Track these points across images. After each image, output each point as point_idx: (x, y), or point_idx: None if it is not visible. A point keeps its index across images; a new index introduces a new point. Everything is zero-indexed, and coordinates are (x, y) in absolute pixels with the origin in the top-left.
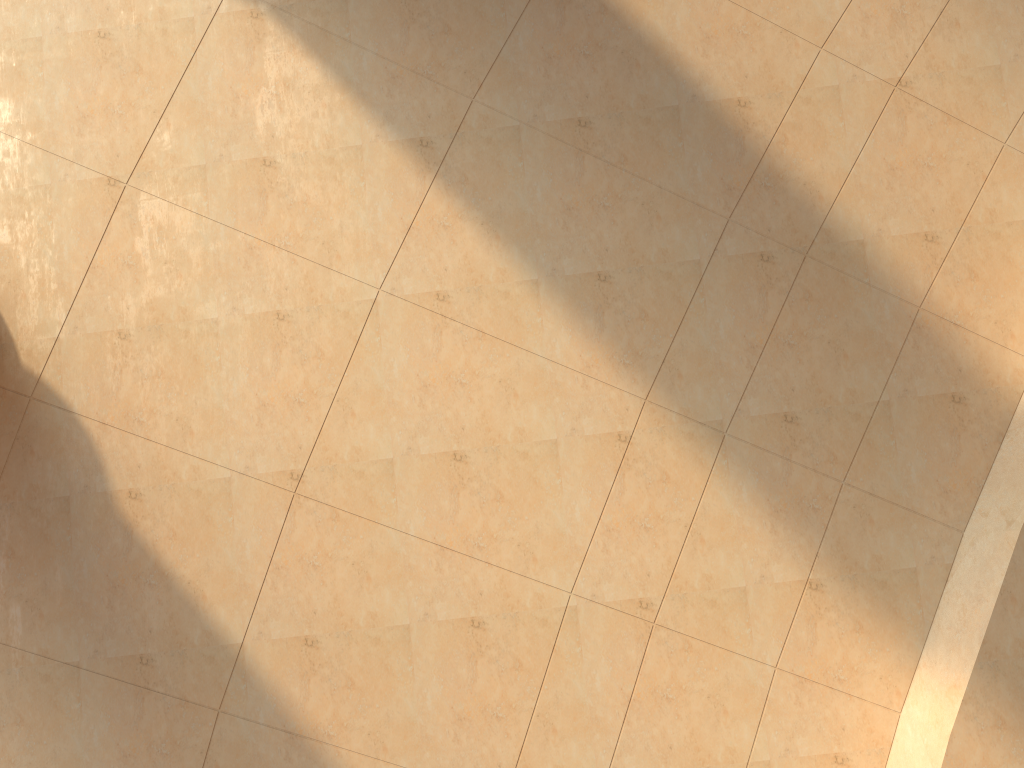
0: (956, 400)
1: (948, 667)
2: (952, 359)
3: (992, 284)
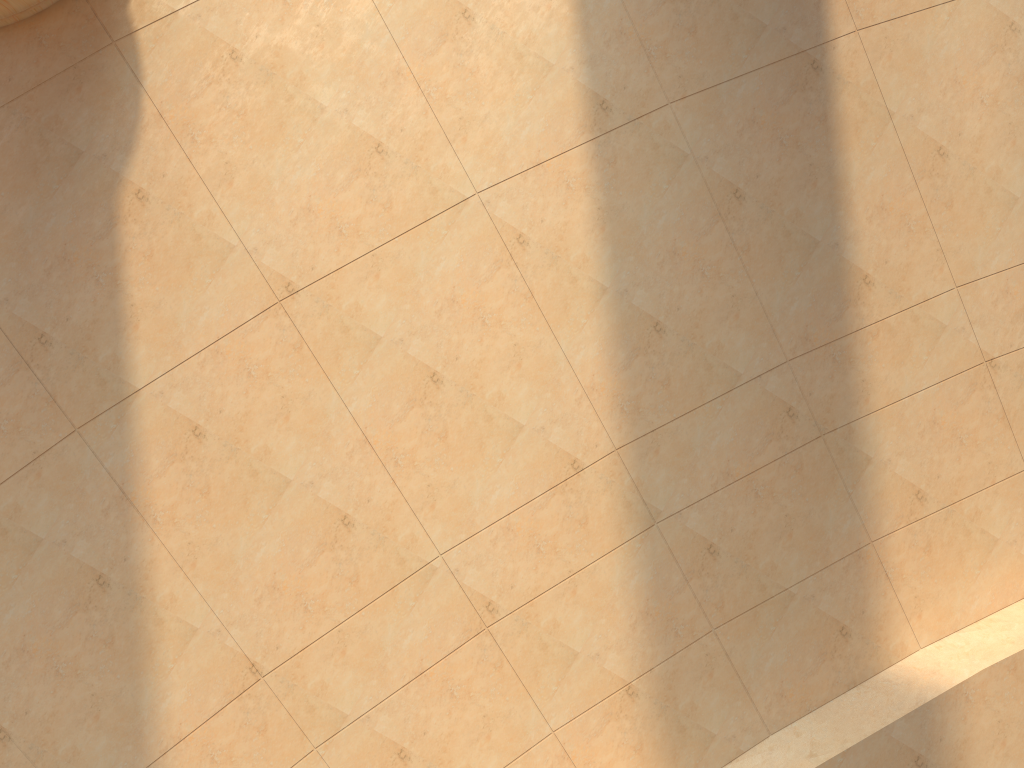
0: (842, 632)
1: None
2: (864, 599)
3: (936, 566)
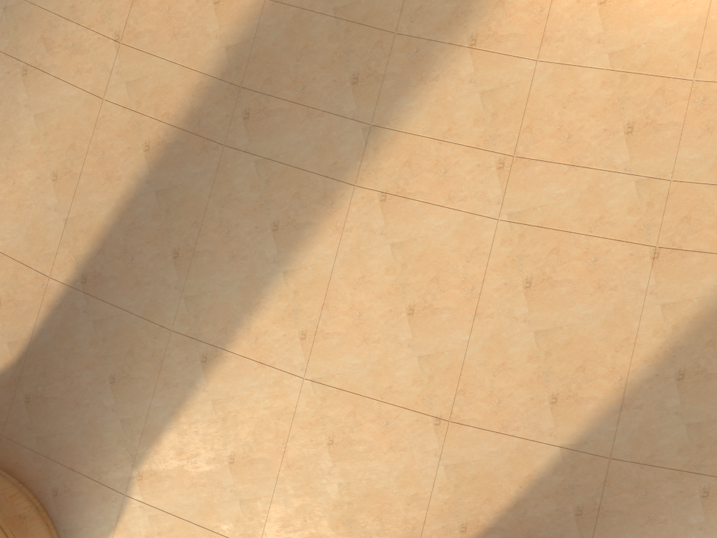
0: None
1: None
2: None
3: None
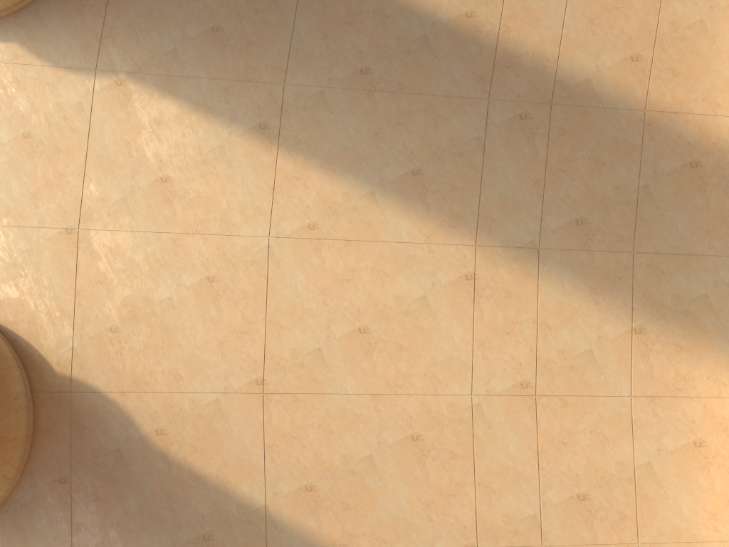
0: (694, 165)
1: None
2: (681, 138)
3: (691, 74)
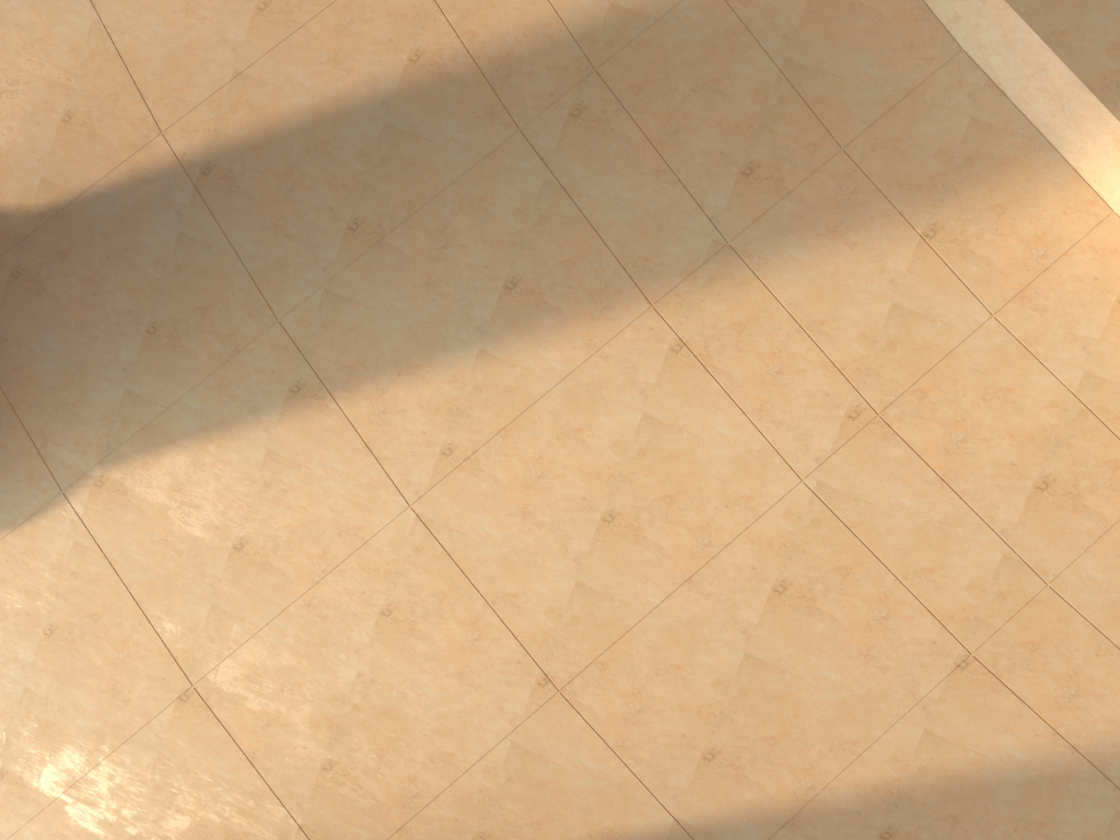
0: None
1: (1094, 137)
2: None
3: None
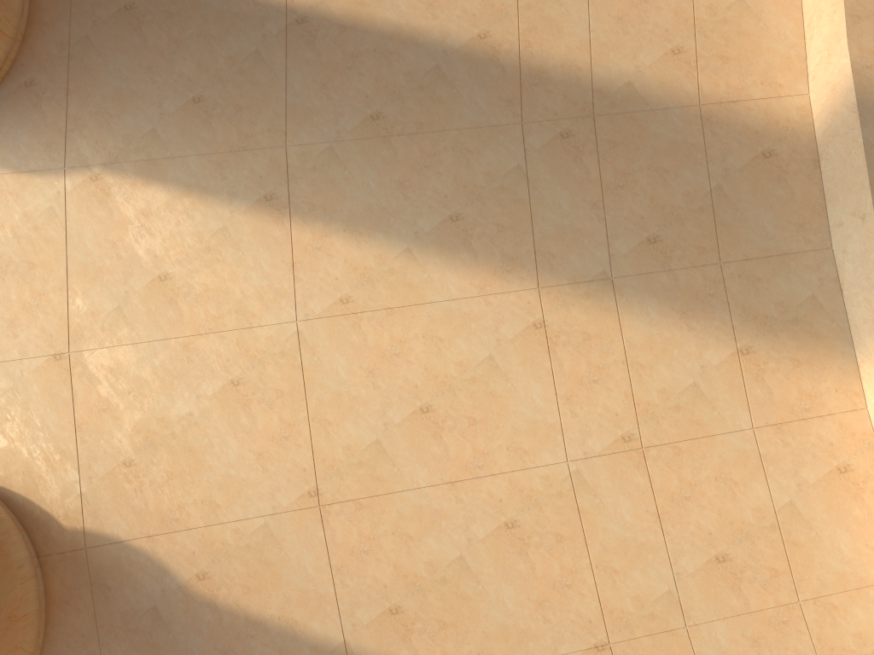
0: (767, 155)
1: None
2: (746, 128)
3: (742, 57)
